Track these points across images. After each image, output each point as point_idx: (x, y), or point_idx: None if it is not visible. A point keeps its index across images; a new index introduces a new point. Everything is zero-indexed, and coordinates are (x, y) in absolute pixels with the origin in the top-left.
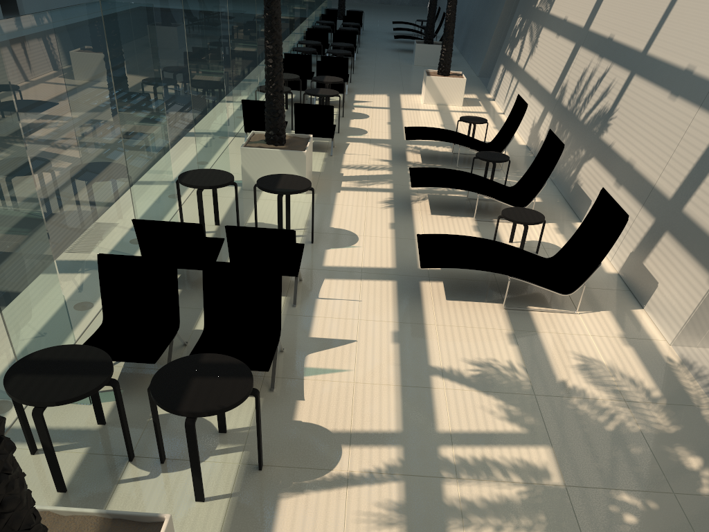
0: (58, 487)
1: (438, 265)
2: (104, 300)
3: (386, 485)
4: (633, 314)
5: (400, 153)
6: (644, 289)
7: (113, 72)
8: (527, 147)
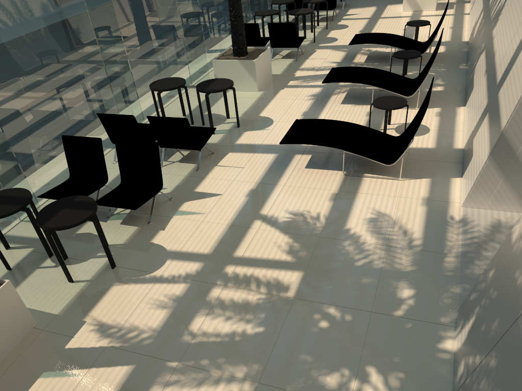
0: (6, 267)
1: (292, 142)
2: (68, 164)
3: (177, 285)
4: (449, 182)
5: (351, 55)
6: (467, 162)
7: (90, 17)
8: (467, 43)
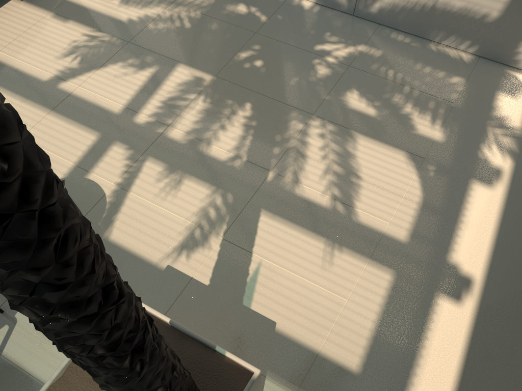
0: None
1: None
2: None
3: (144, 168)
4: None
5: None
6: None
7: None
8: None
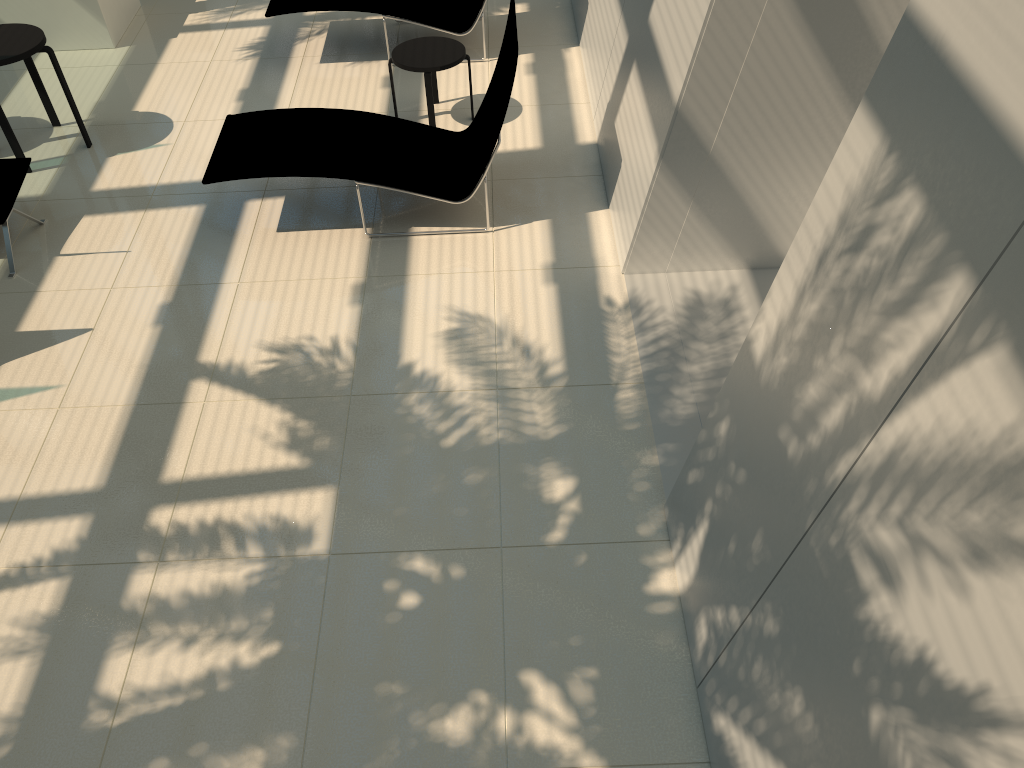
0: None
1: (232, 176)
2: None
3: (39, 586)
4: (586, 222)
5: None
6: (612, 173)
7: None
8: None
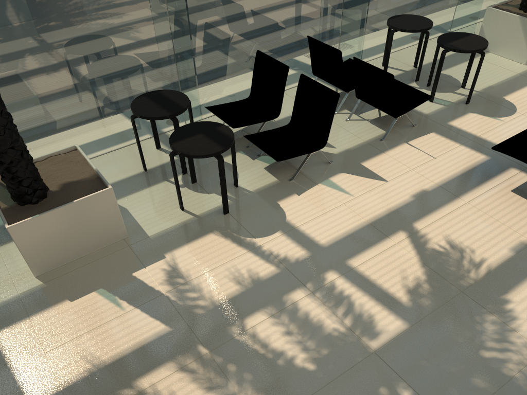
0: (143, 167)
1: (509, 153)
2: (252, 83)
3: (268, 265)
4: None
5: None
6: None
7: None
8: None
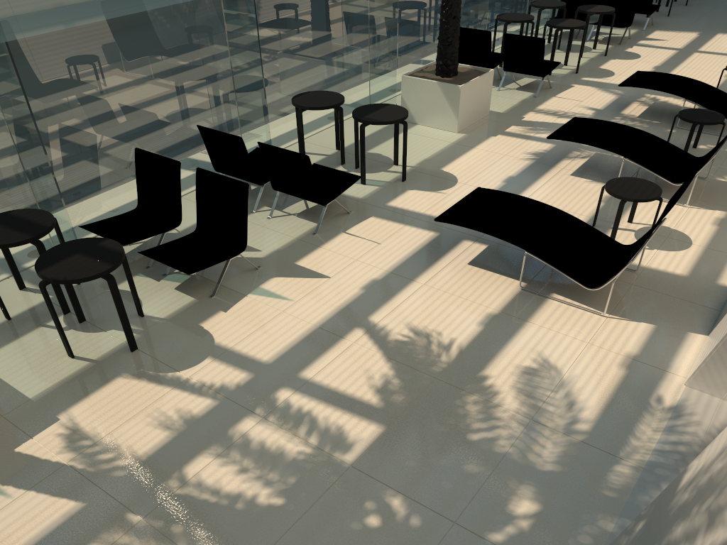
0: (4, 314)
1: (453, 221)
2: (138, 189)
3: (202, 399)
4: (682, 338)
5: (623, 103)
6: (724, 312)
7: None
8: None
